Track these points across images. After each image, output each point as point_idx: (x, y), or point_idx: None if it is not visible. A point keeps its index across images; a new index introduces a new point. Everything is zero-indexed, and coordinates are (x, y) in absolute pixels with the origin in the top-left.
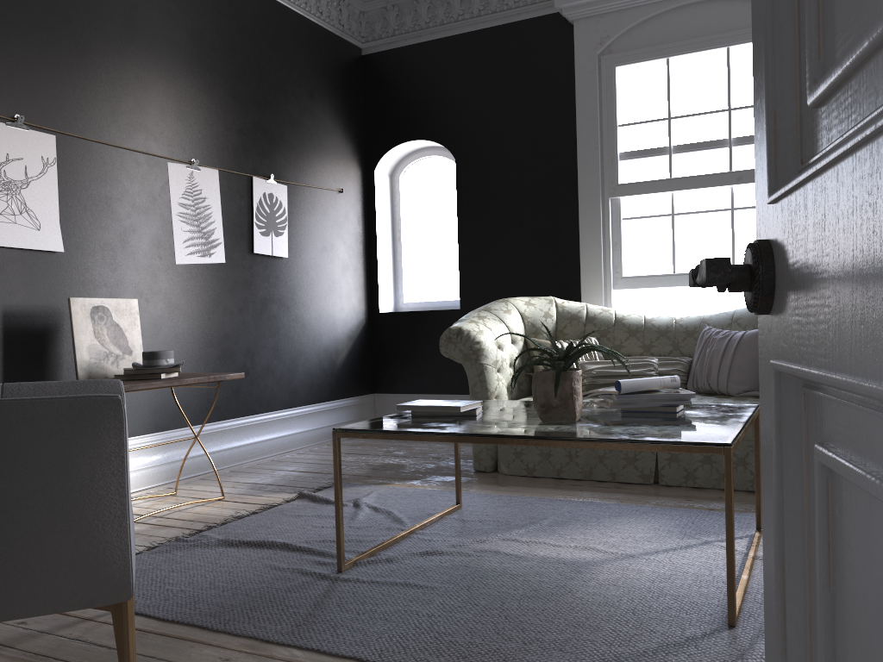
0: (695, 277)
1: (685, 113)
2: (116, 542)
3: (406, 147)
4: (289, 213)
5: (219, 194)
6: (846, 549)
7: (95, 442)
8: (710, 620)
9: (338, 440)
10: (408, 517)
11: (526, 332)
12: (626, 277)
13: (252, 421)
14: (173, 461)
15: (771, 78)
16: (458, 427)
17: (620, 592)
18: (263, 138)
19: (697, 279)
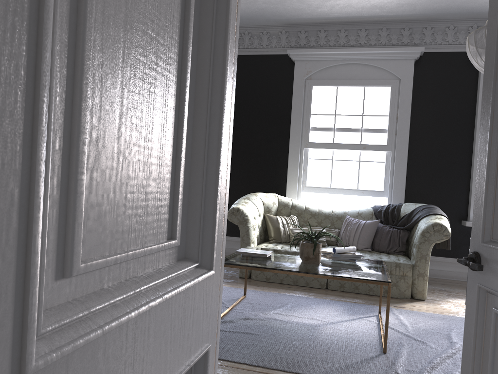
0: (468, 265)
1: (343, 113)
2: None
3: None
4: None
5: None
6: None
7: None
8: (375, 350)
9: None
10: (224, 300)
11: (264, 210)
12: (308, 187)
13: None
14: None
15: (484, 214)
16: (272, 265)
17: (336, 338)
18: None
19: (469, 266)
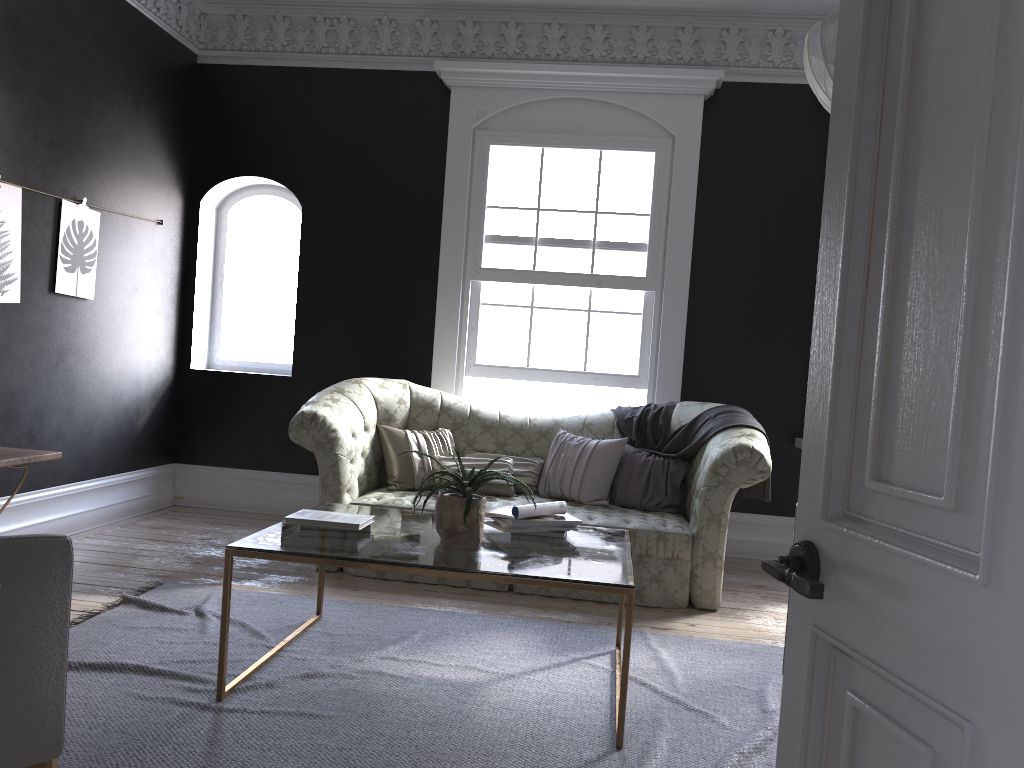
0: (788, 581)
1: (555, 207)
2: (52, 696)
3: (242, 181)
4: (99, 245)
5: (20, 218)
6: (867, 760)
7: (39, 588)
8: (599, 742)
9: (231, 558)
10: (267, 630)
11: (378, 418)
12: (479, 365)
13: (34, 498)
14: None
15: (831, 446)
16: (366, 551)
17: (514, 716)
18: (78, 153)
19: (791, 584)
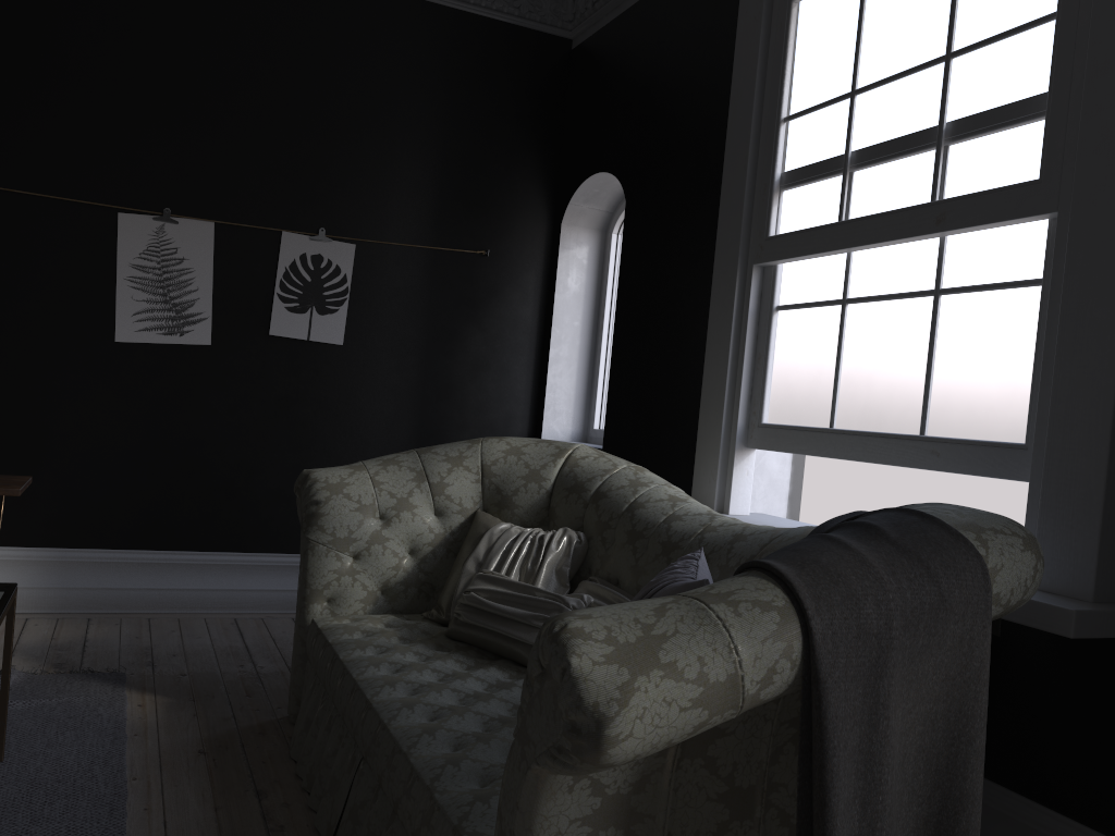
0: None
1: (878, 77)
2: None
3: (604, 186)
4: (358, 283)
5: (212, 254)
6: None
7: None
8: None
9: None
10: None
11: (485, 500)
12: (765, 426)
13: (231, 561)
14: (69, 588)
15: None
16: None
17: None
18: (316, 179)
19: None
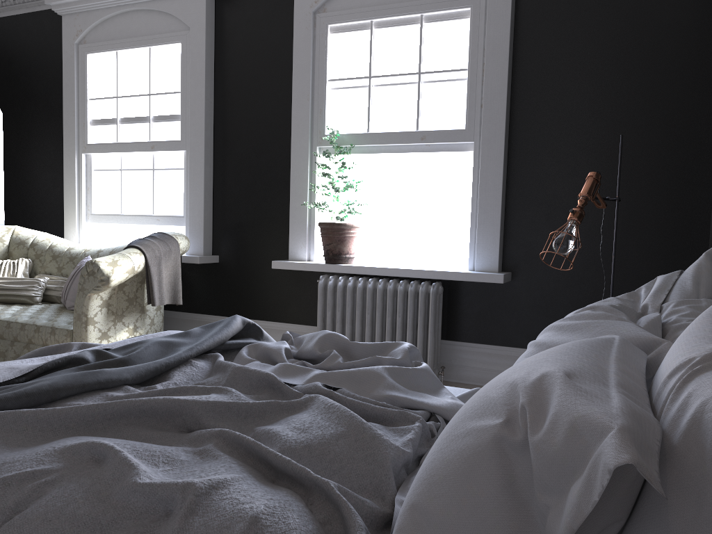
0: None
1: (126, 94)
2: None
3: None
4: None
5: None
6: None
7: None
8: None
9: None
10: None
11: None
12: (94, 214)
13: None
14: None
15: None
16: None
17: None
18: None
19: None
